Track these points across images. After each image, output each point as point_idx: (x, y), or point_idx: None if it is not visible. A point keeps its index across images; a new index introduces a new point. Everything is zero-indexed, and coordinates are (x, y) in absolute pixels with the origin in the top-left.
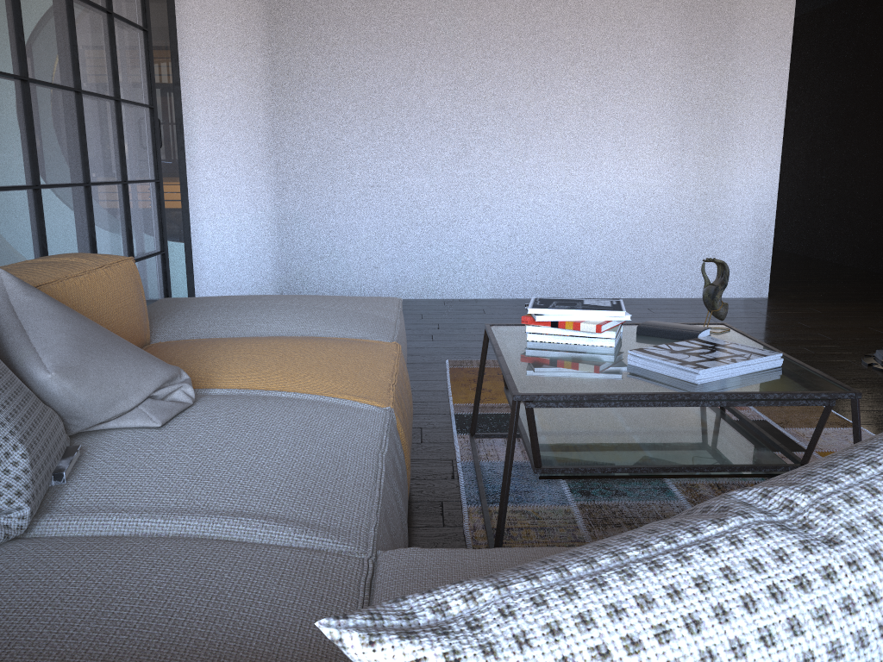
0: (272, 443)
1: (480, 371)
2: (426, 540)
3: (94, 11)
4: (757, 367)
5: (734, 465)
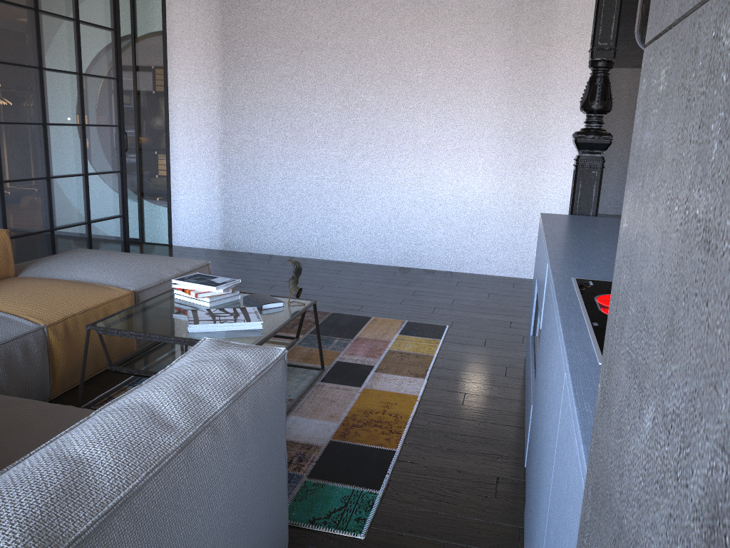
0: None
1: None
2: (75, 398)
3: (65, 75)
4: (239, 327)
5: None
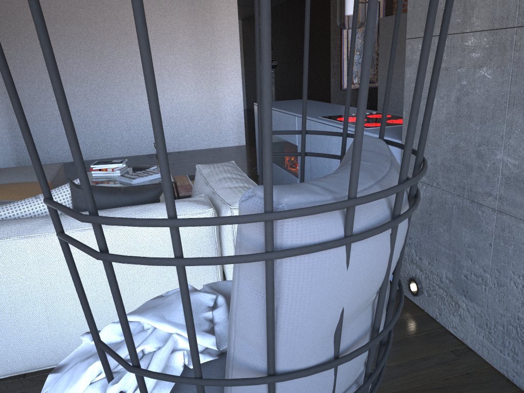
0: None
1: None
2: None
3: None
4: (155, 177)
5: None
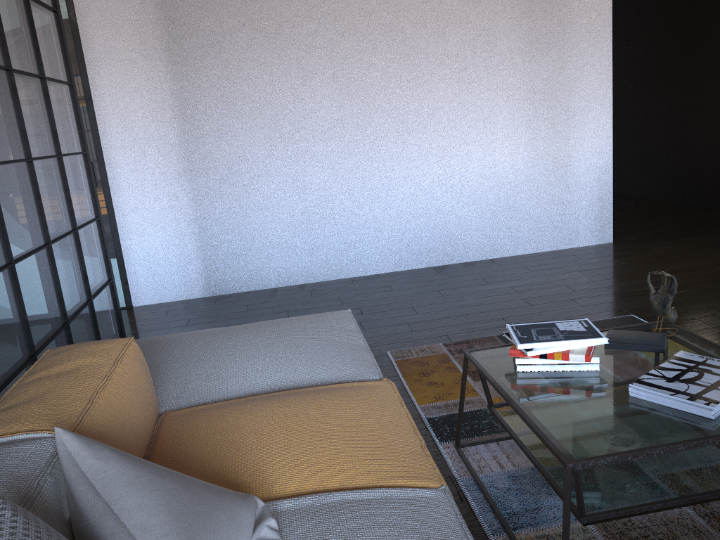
0: None
1: (462, 392)
2: None
3: (30, 80)
4: None
5: None
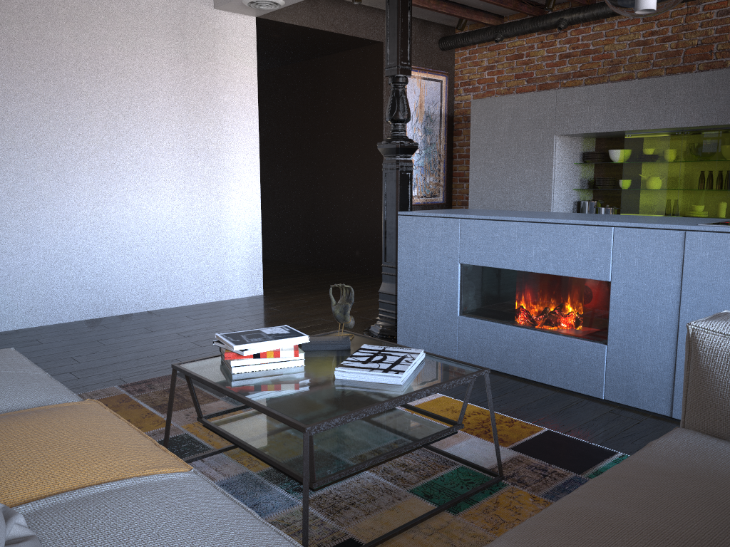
0: (188, 545)
1: (170, 408)
2: None
3: None
4: (418, 363)
5: (427, 437)
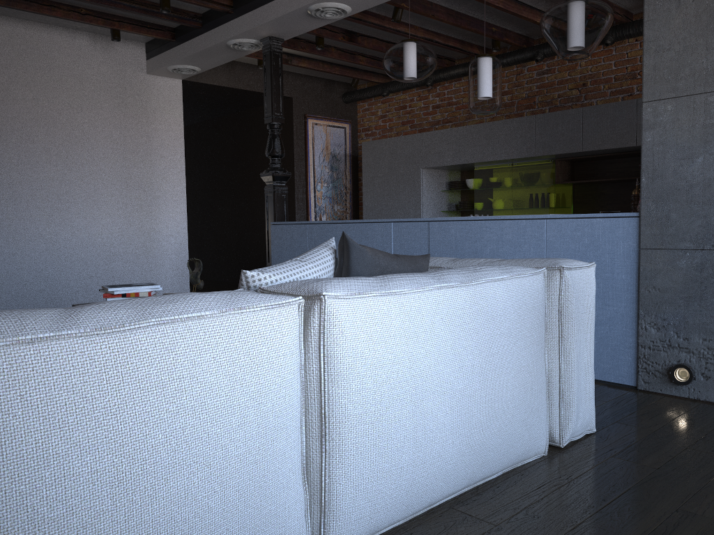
0: None
1: None
2: None
3: None
4: None
5: None
